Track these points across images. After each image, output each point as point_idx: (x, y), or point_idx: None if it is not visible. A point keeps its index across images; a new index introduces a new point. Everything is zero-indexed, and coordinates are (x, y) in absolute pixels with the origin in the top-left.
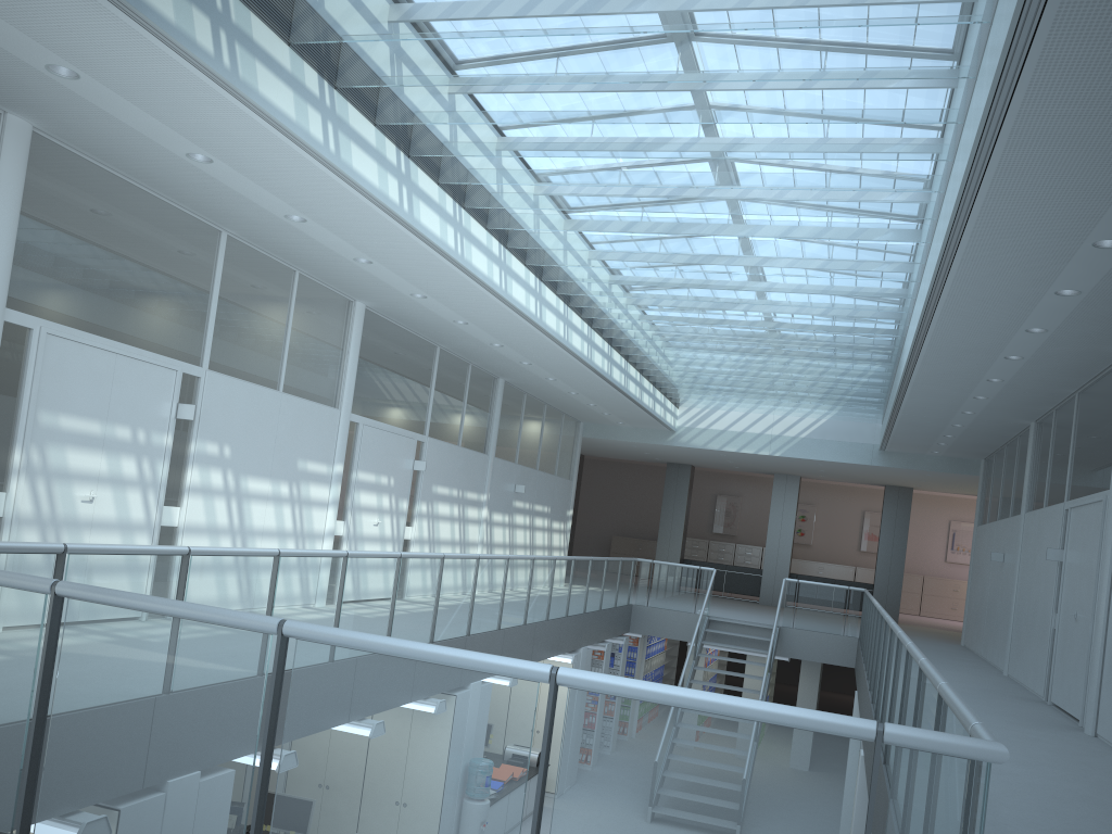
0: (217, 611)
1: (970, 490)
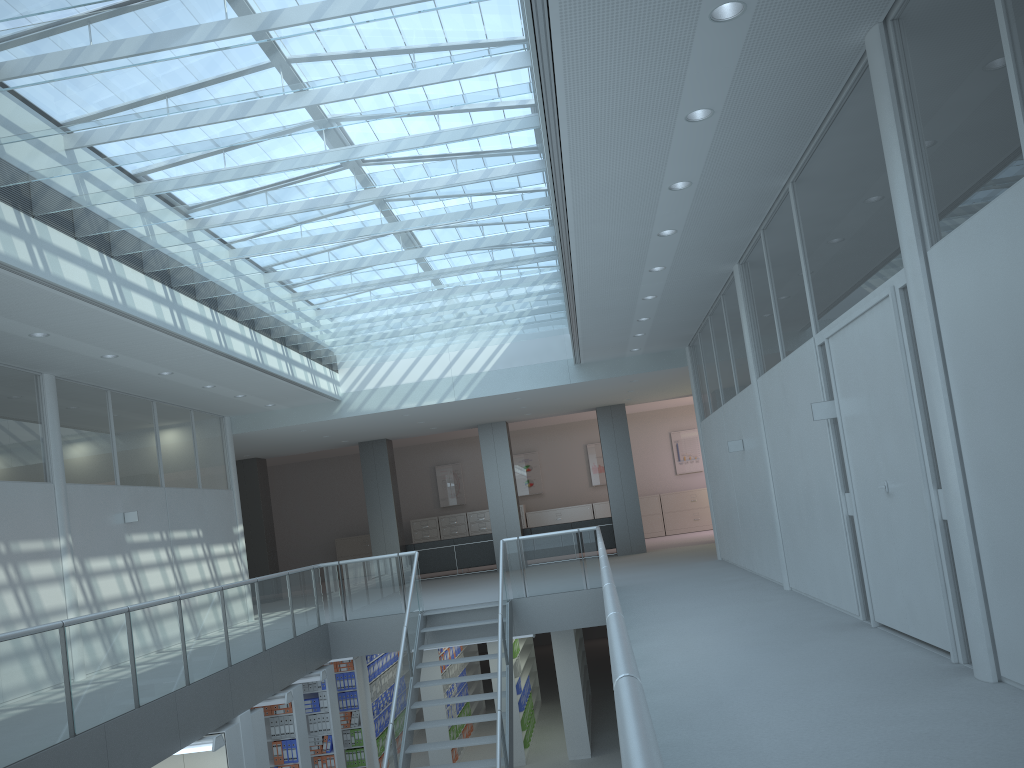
0: None
1: (682, 390)
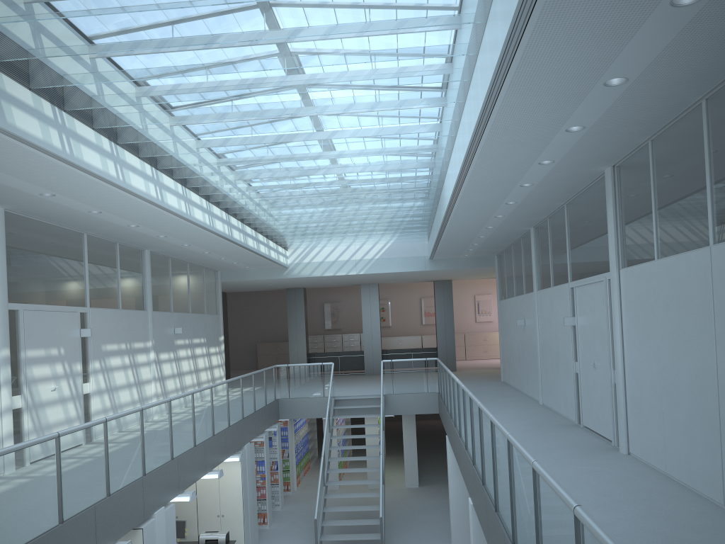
0: None
1: (488, 275)
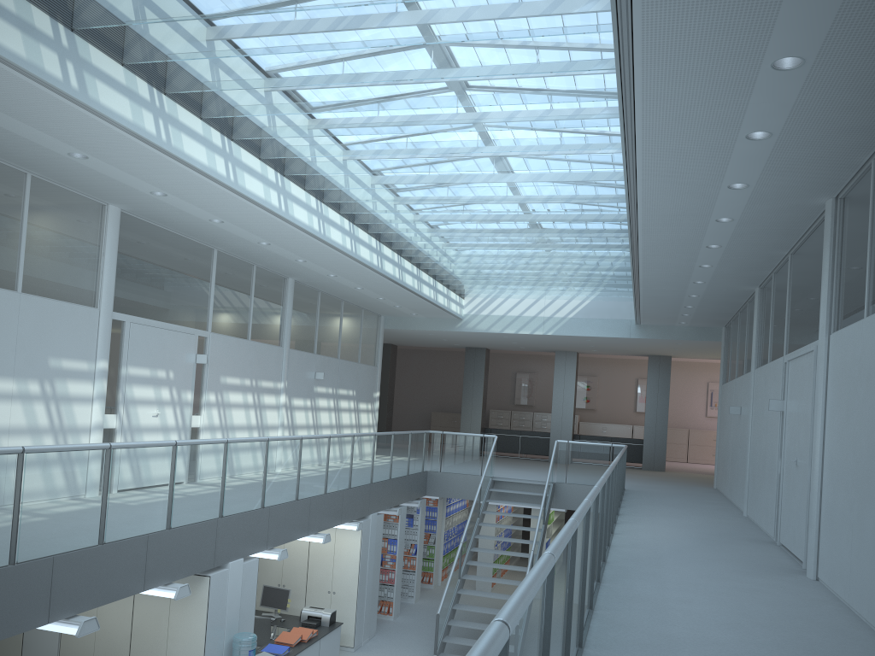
0: None
1: (718, 355)
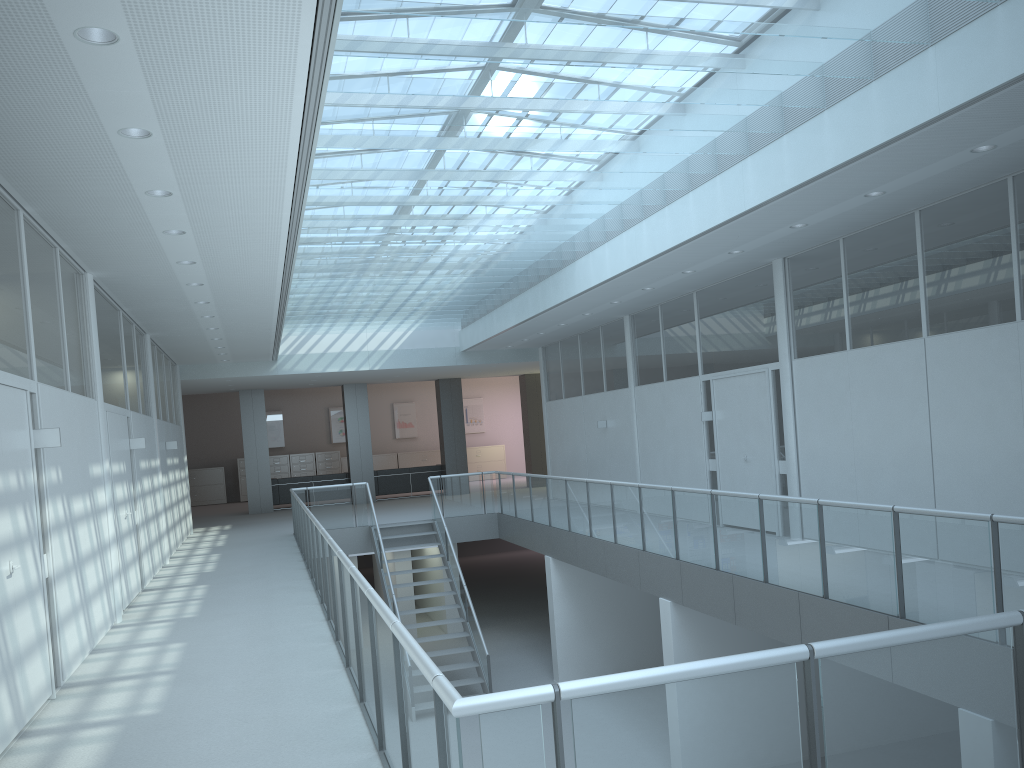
0: (971, 622)
1: (509, 372)
